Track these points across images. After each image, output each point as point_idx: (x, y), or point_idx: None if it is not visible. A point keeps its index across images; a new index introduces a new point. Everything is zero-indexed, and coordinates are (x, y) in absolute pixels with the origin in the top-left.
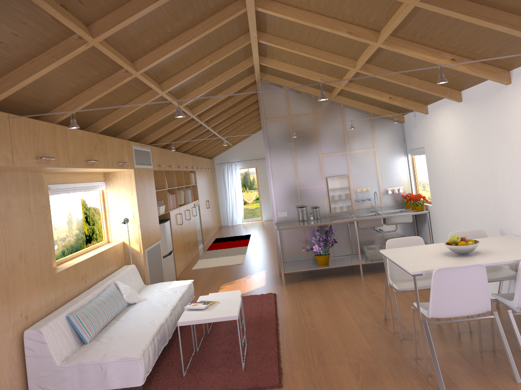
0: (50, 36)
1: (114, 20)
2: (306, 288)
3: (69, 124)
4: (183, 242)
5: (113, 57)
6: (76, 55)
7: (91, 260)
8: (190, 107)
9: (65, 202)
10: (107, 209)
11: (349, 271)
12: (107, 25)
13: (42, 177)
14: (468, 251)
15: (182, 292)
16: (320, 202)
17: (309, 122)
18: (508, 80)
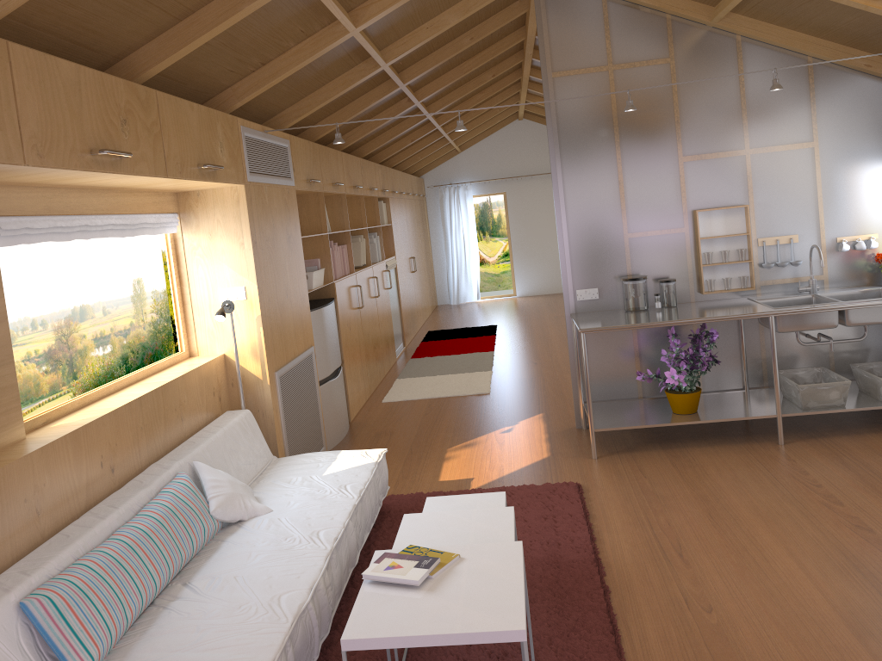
0: None
1: None
2: (651, 471)
3: (48, 51)
4: (364, 345)
5: None
6: None
7: (131, 412)
8: (378, 42)
9: (127, 258)
10: (186, 280)
11: (744, 428)
12: None
13: None
14: None
15: (360, 488)
16: (677, 269)
17: (658, 78)
18: None
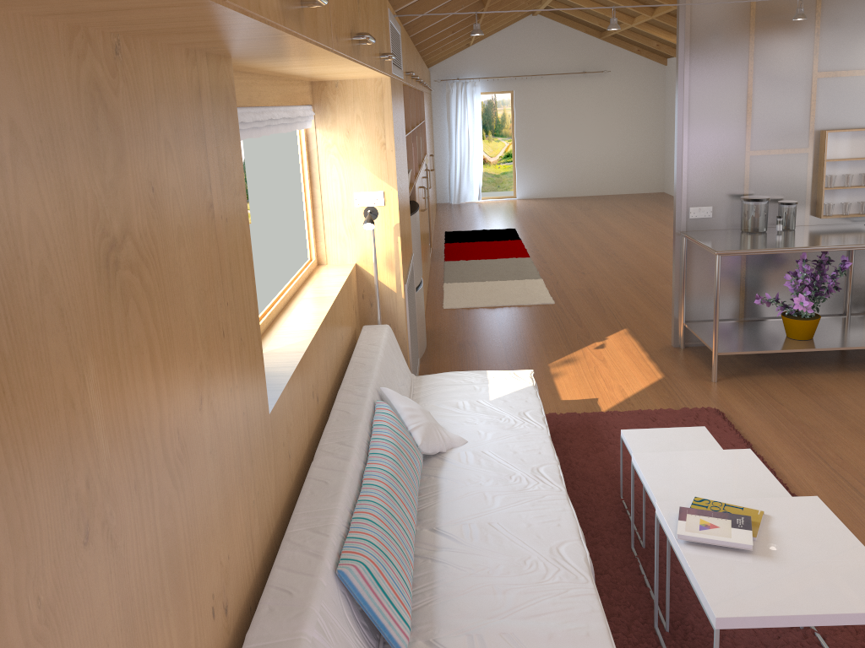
0: None
1: None
2: (784, 398)
3: None
4: (423, 249)
5: None
6: None
7: (322, 334)
8: None
9: None
10: (317, 181)
11: (850, 355)
12: None
13: (232, 81)
14: None
15: (541, 417)
16: (795, 191)
17: None
18: None
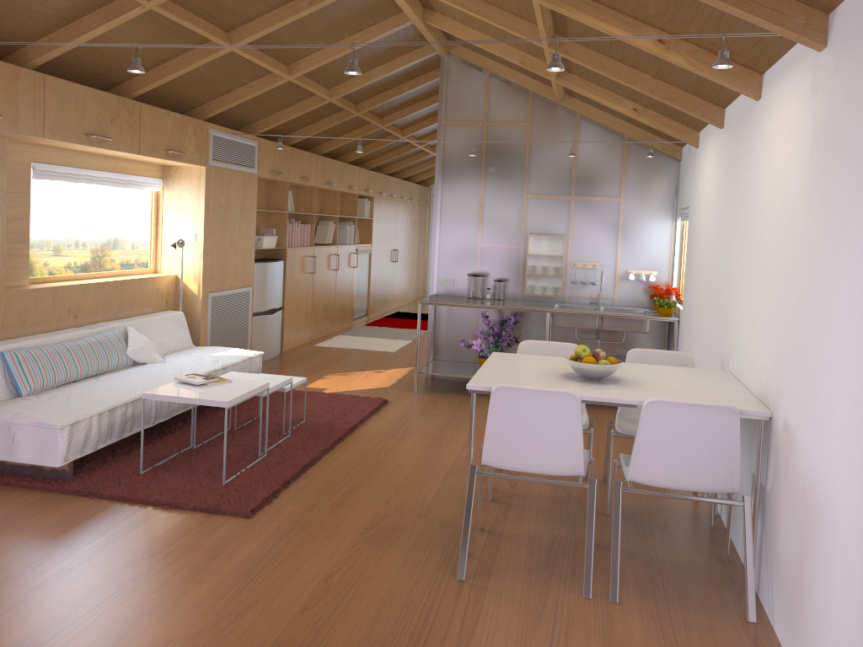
0: None
1: None
2: (441, 403)
3: (76, 76)
4: (312, 302)
5: None
6: None
7: (95, 288)
8: (324, 83)
9: None
10: (160, 223)
11: None
12: None
13: (6, 146)
14: (595, 375)
15: (227, 364)
16: (511, 274)
17: (517, 136)
18: (755, 91)
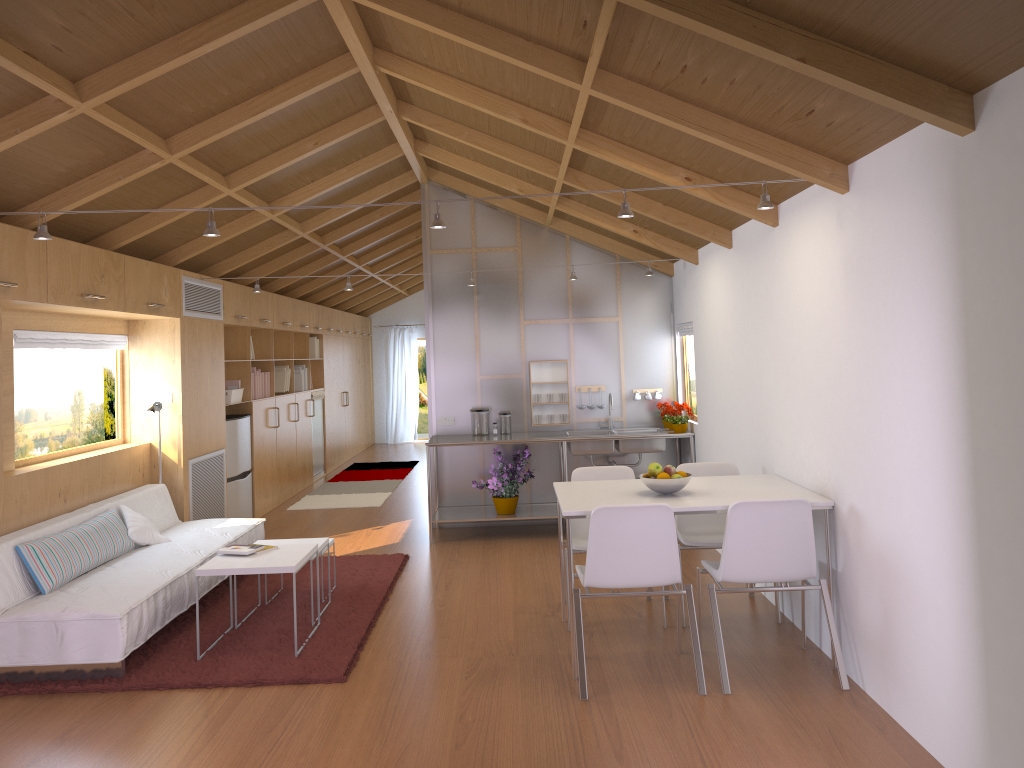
0: (11, 95)
1: (117, 77)
2: (465, 550)
3: (60, 231)
4: (277, 460)
5: (123, 130)
6: (55, 125)
7: (81, 466)
8: (297, 218)
9: (71, 371)
10: (128, 385)
11: (552, 530)
12: (105, 83)
13: (1, 315)
14: (671, 489)
15: (237, 535)
16: (515, 405)
17: (508, 261)
18: (773, 220)
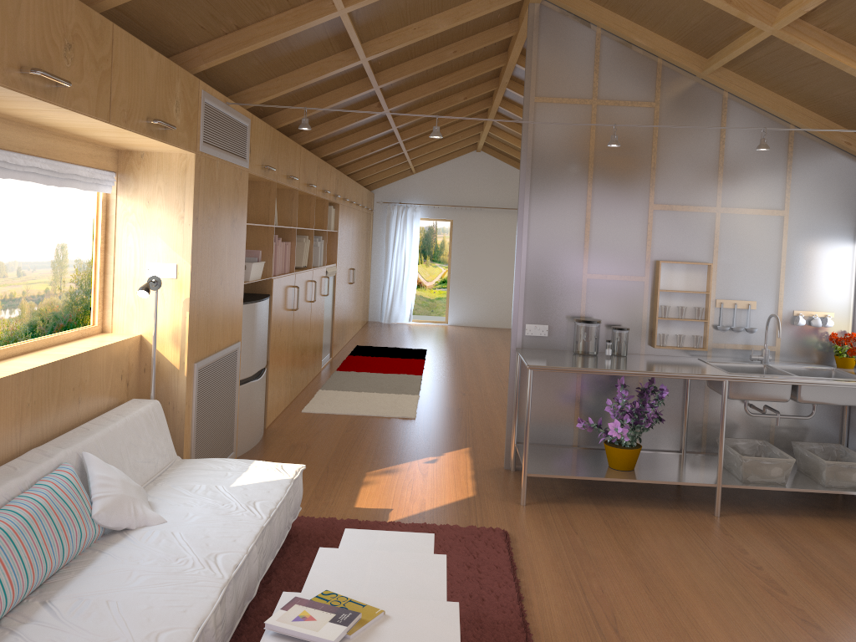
0: None
1: None
2: (583, 528)
3: None
4: (292, 349)
5: None
6: None
7: (19, 384)
8: (362, 33)
9: (54, 220)
10: (112, 247)
11: (678, 493)
12: None
13: None
14: None
15: (271, 508)
16: (631, 318)
17: (640, 121)
18: None
